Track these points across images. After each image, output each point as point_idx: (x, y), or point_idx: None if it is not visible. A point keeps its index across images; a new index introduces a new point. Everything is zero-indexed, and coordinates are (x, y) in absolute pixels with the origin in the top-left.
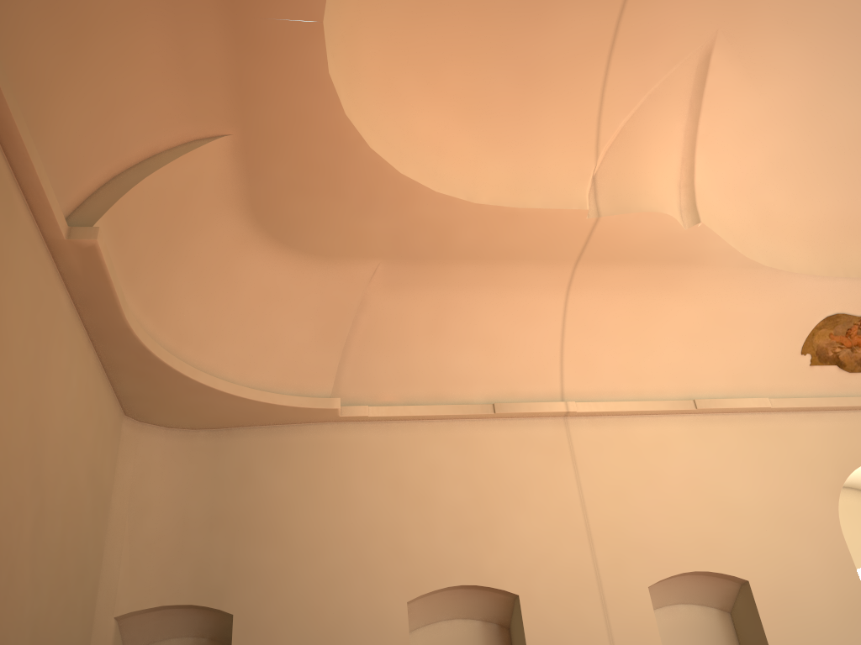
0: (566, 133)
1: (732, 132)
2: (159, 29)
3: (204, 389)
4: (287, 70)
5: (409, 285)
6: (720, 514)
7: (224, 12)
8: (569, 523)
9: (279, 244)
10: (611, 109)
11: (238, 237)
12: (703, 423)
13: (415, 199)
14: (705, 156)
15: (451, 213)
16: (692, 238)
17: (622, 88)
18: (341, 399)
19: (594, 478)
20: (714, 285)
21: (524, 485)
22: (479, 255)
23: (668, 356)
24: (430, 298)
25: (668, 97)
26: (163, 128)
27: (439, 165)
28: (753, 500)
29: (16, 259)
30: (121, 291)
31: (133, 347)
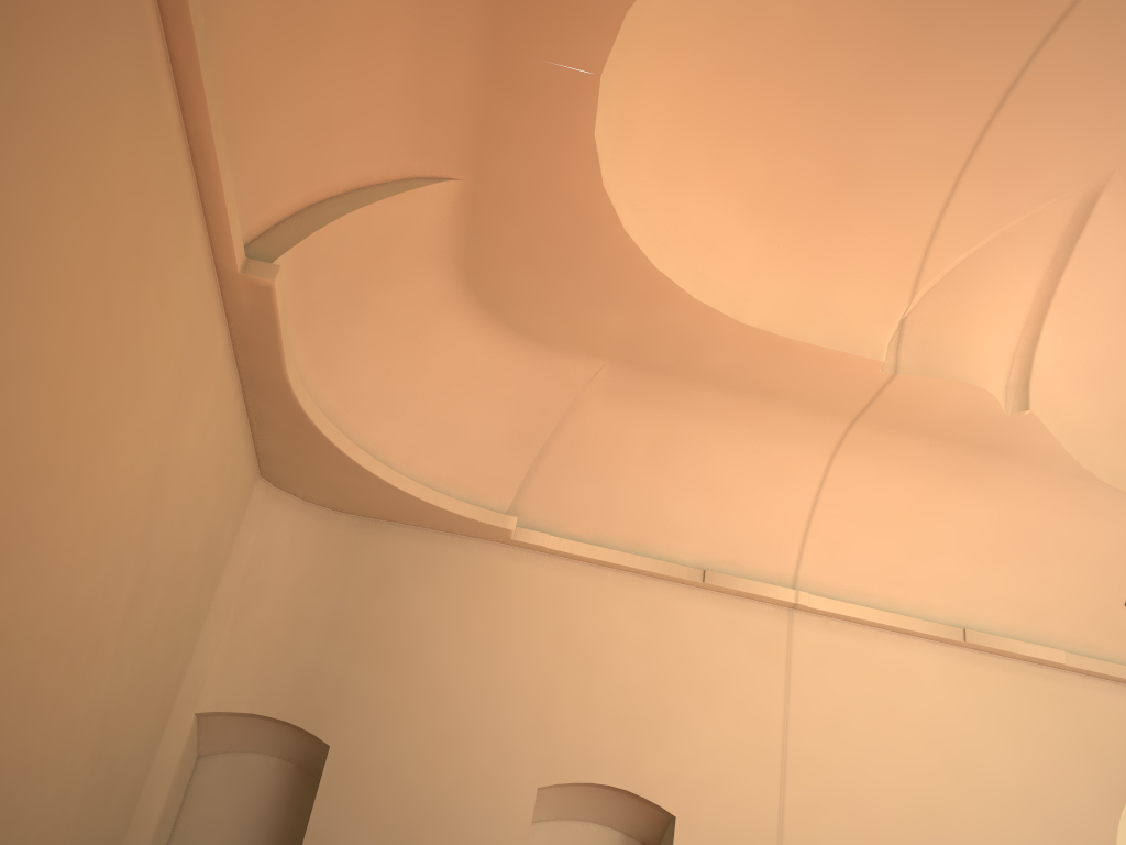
0: (880, 257)
1: (1103, 301)
2: (403, 47)
3: (359, 470)
4: (544, 121)
5: (636, 399)
6: (959, 784)
7: (485, 41)
8: (762, 745)
9: (488, 316)
10: (947, 240)
11: (440, 297)
12: (968, 662)
13: (666, 301)
14: (1058, 325)
15: (707, 327)
16: (1013, 426)
17: (968, 217)
18: (519, 517)
19: (809, 696)
20: (1029, 490)
21: (717, 681)
22: (731, 384)
23: (945, 565)
24: (657, 421)
25: (1027, 240)
26: (381, 159)
27: (706, 264)
28: (1009, 777)
29: (179, 290)
30: (289, 340)
31: (287, 405)
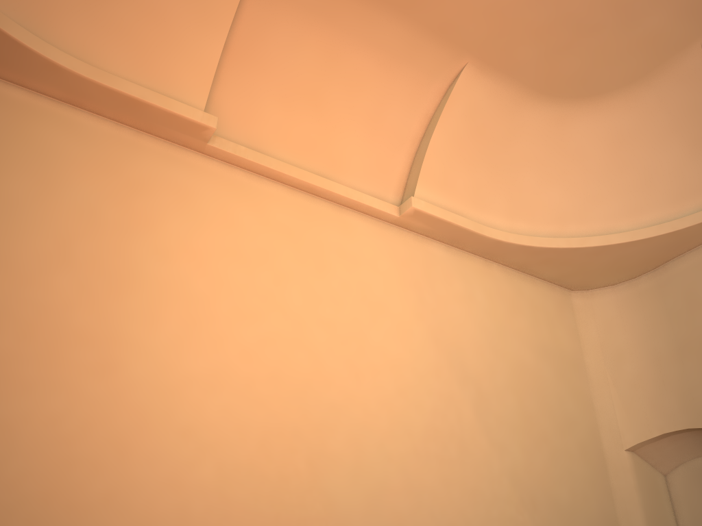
0: None
1: None
2: (355, 51)
3: (602, 249)
4: None
5: None
6: None
7: (375, 3)
8: None
9: (591, 99)
10: None
11: (551, 119)
12: None
13: None
14: None
15: None
16: None
17: None
18: None
19: None
20: None
21: None
22: None
23: None
24: None
25: None
26: (420, 99)
27: None
28: None
29: (365, 251)
30: (469, 221)
31: (516, 249)
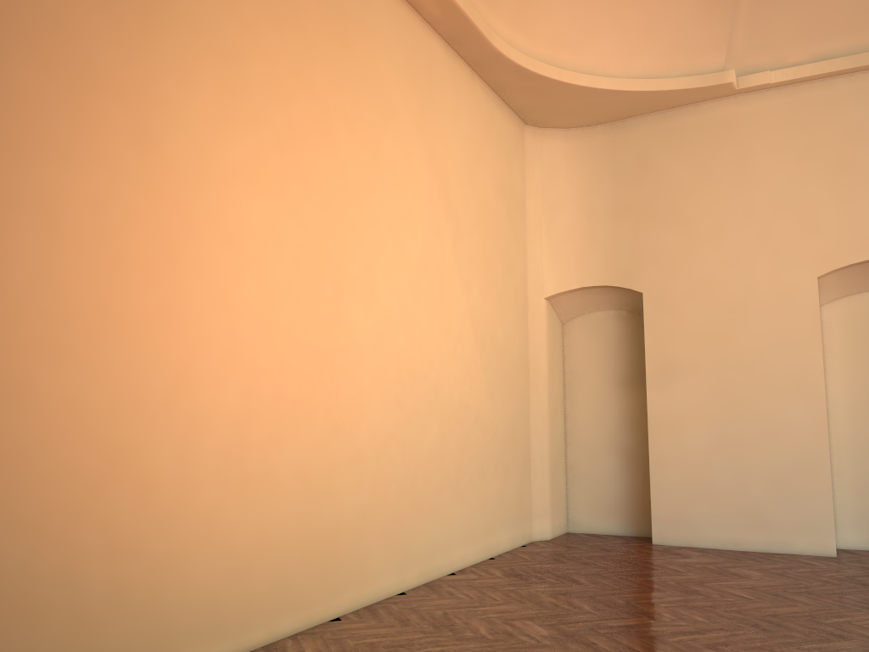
0: None
1: None
2: None
3: (586, 90)
4: None
5: None
6: None
7: None
8: None
9: None
10: None
11: None
12: None
13: None
14: None
15: None
16: None
17: None
18: (738, 68)
19: None
20: None
21: None
22: None
23: None
24: None
25: None
26: None
27: None
28: None
29: (381, 30)
30: (482, 21)
31: (509, 68)
